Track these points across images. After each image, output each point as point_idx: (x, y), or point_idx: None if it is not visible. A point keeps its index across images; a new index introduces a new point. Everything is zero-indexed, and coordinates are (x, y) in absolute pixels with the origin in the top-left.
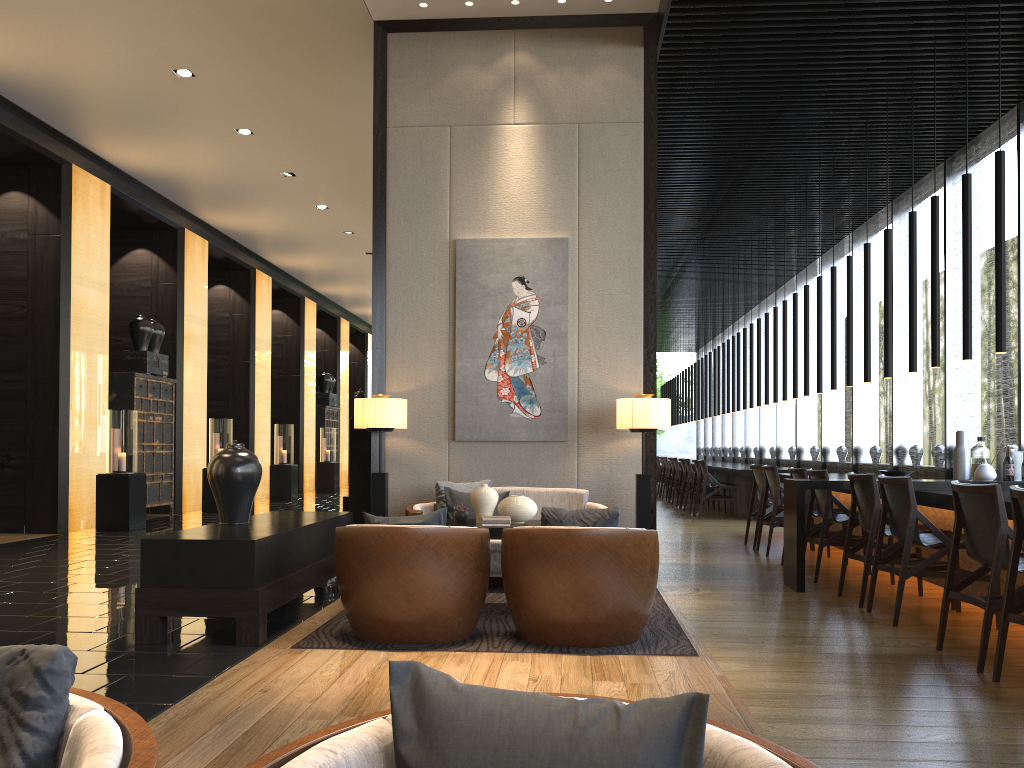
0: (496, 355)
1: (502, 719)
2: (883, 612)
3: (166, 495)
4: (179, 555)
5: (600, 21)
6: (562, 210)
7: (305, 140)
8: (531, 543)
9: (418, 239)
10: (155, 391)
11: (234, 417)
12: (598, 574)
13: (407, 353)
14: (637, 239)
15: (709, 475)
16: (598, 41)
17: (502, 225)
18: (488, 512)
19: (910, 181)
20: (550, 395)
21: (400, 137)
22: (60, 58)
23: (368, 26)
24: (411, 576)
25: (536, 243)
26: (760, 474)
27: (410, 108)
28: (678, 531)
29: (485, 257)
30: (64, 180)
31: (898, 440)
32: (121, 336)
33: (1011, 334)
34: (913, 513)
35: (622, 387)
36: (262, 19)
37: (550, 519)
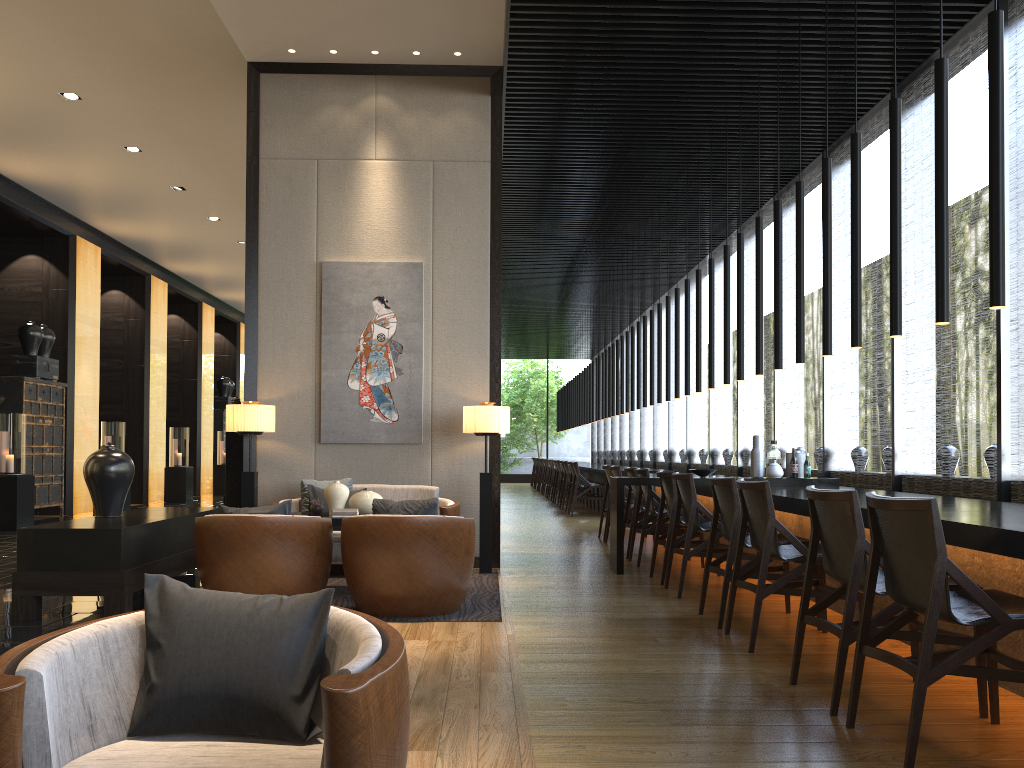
0: (358, 366)
1: (211, 605)
2: (678, 588)
3: (56, 496)
4: (52, 542)
5: (452, 71)
6: (418, 238)
7: (193, 158)
8: (362, 529)
9: (288, 261)
10: (45, 395)
11: (128, 420)
12: (418, 554)
13: (277, 364)
14: (484, 265)
15: (581, 476)
16: (451, 89)
17: (364, 250)
18: (339, 505)
19: (749, 212)
20: (406, 402)
21: (271, 168)
22: None
23: (245, 63)
24: (258, 558)
25: (394, 267)
26: (610, 474)
27: (281, 142)
28: (545, 527)
29: (348, 278)
30: None
31: (742, 443)
32: (11, 340)
33: (885, 345)
34: (694, 503)
35: (471, 396)
36: (144, 53)
37: (379, 509)
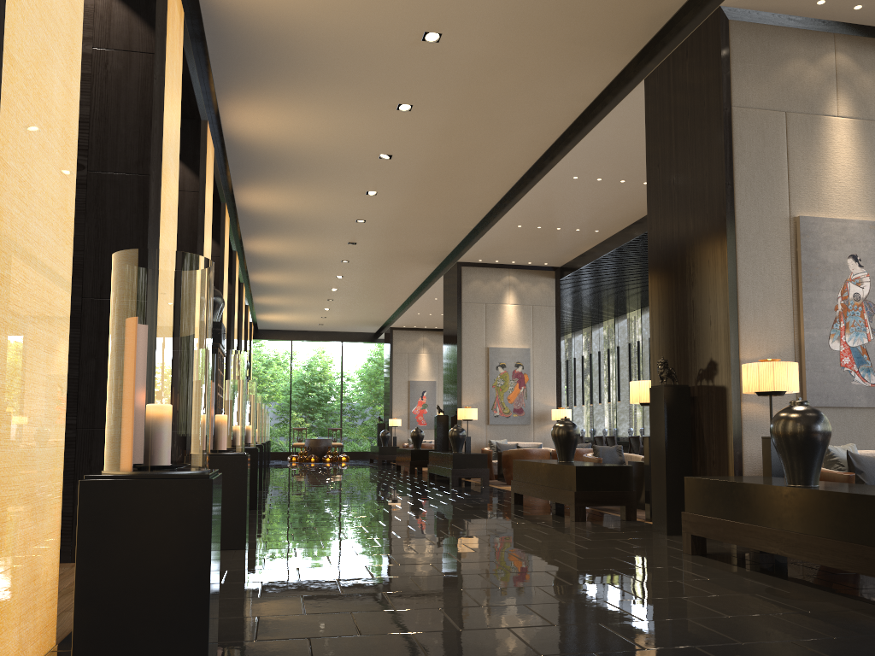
0: (837, 326)
1: None
2: None
3: None
4: None
5: None
6: None
7: (450, 123)
8: None
9: (763, 213)
10: None
11: None
12: None
13: (758, 321)
14: None
15: None
16: None
17: (833, 206)
18: None
19: None
20: None
21: (744, 117)
22: (327, 1)
23: (667, 13)
24: None
25: (865, 225)
26: None
27: (751, 91)
28: None
29: (824, 234)
30: (202, 136)
31: None
32: None
33: None
34: None
35: None
36: None
37: None
